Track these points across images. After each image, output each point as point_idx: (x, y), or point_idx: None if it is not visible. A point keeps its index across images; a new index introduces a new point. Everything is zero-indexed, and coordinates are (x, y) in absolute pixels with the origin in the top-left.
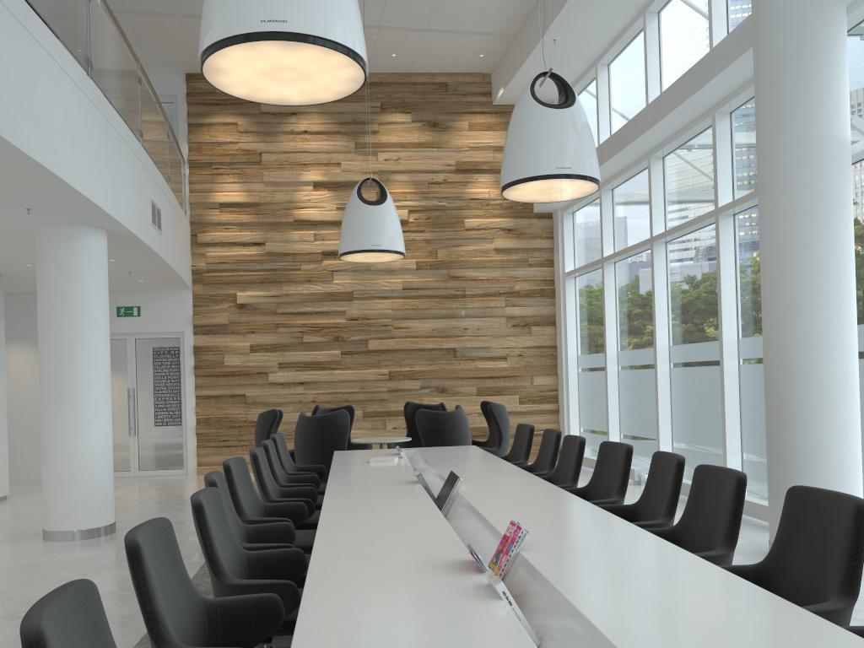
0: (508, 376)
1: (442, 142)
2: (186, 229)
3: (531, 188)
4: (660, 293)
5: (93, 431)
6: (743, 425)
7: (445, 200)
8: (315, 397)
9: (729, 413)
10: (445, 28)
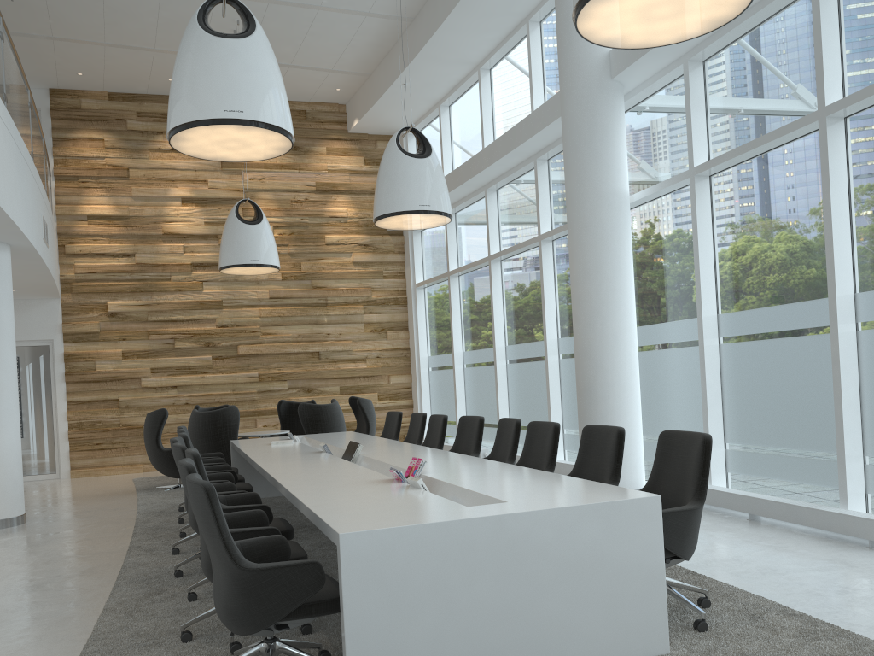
0: (367, 376)
1: (303, 164)
2: (56, 241)
3: (398, 220)
4: (497, 302)
5: (5, 430)
6: (563, 407)
7: (307, 217)
8: (188, 400)
9: (553, 397)
10: (306, 65)
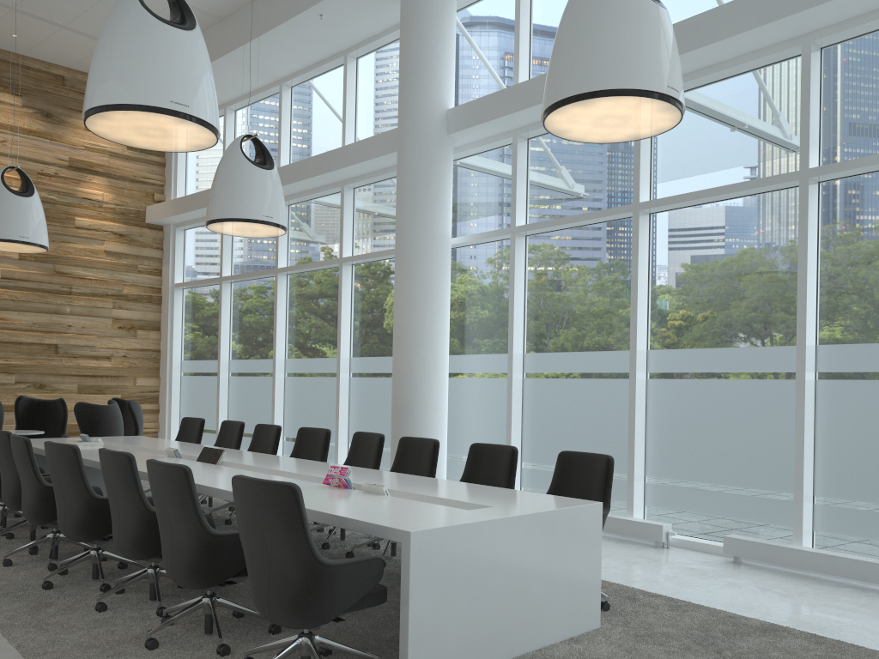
0: (111, 376)
1: (56, 135)
2: None
3: (235, 225)
4: (281, 315)
5: None
6: (351, 422)
7: (56, 194)
8: None
9: (342, 413)
10: (84, 31)
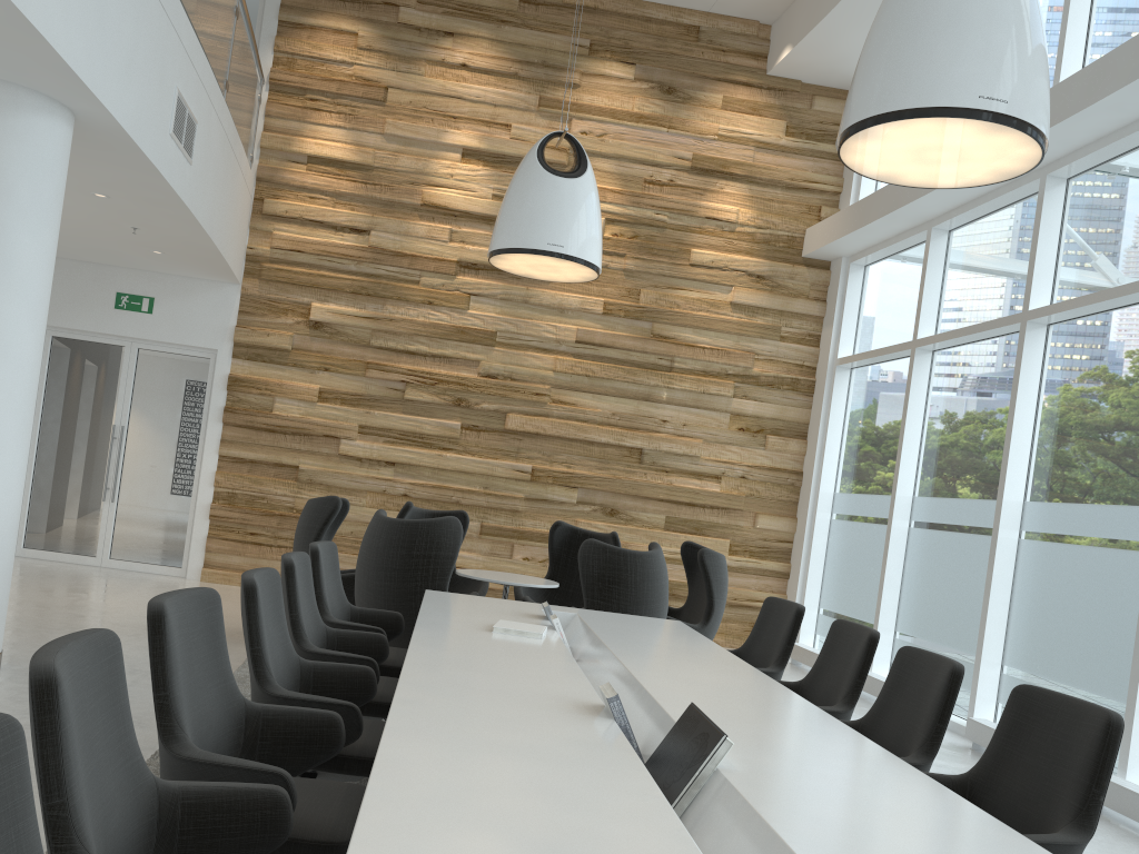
0: (718, 507)
1: (677, 119)
2: (245, 185)
3: (906, 140)
4: (1024, 409)
5: None
6: None
7: (667, 212)
8: (408, 489)
9: None
10: None
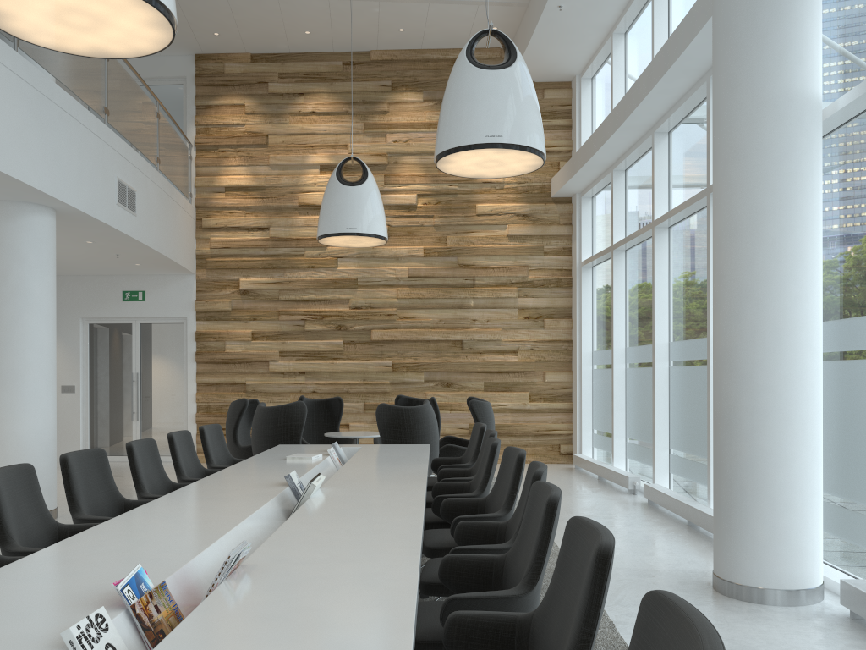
0: (518, 371)
1: None
2: (186, 213)
3: (465, 160)
4: (660, 283)
5: (30, 415)
6: None
7: (456, 183)
8: (315, 388)
9: None
10: None
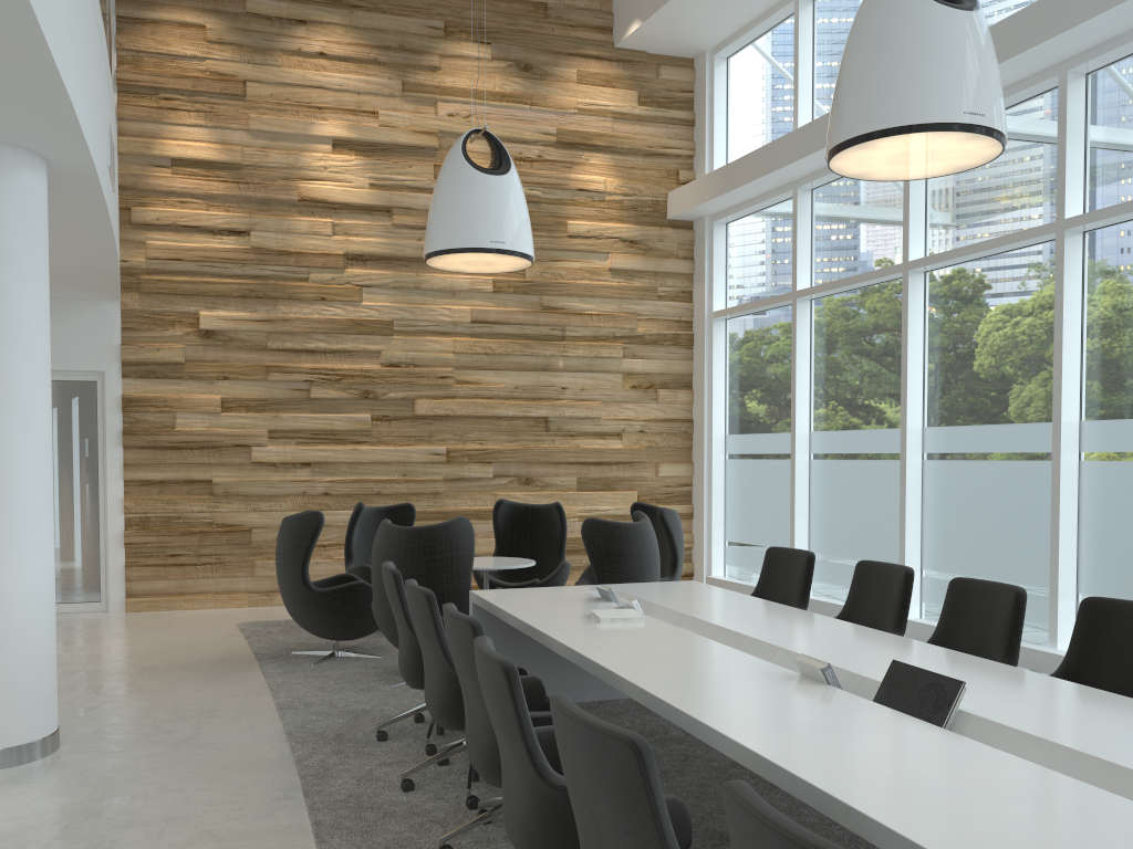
0: (623, 462)
1: (538, 96)
2: None
3: (894, 148)
4: (914, 347)
5: (24, 556)
6: (1084, 552)
7: (540, 188)
8: (328, 488)
9: (1064, 533)
10: None
